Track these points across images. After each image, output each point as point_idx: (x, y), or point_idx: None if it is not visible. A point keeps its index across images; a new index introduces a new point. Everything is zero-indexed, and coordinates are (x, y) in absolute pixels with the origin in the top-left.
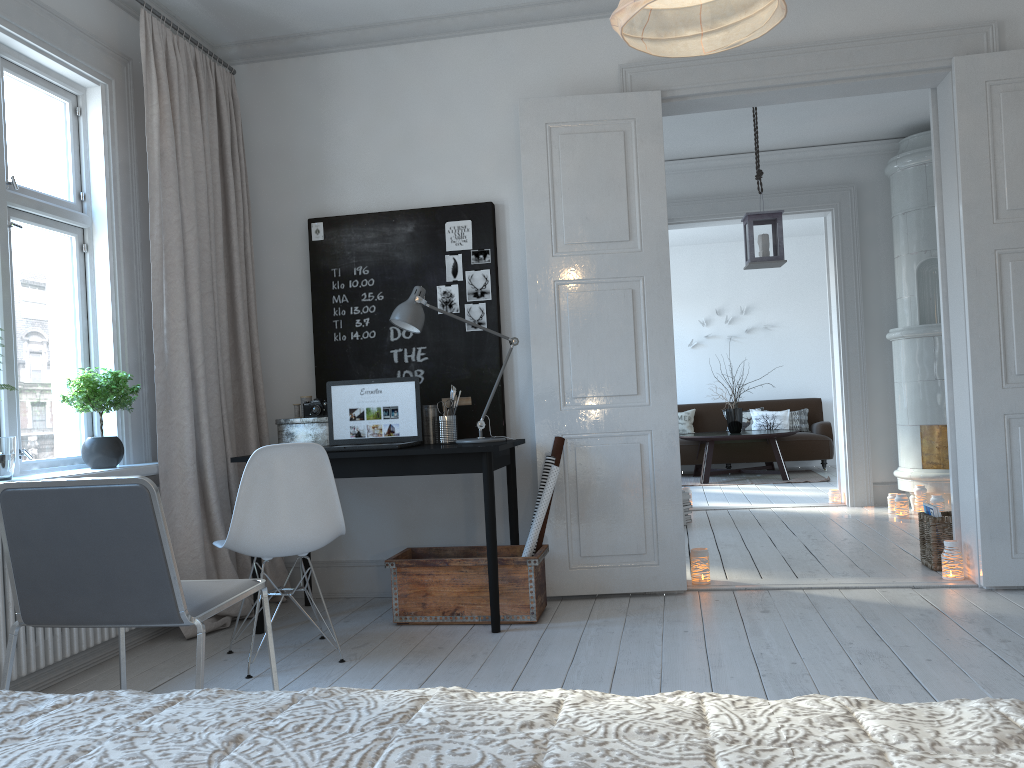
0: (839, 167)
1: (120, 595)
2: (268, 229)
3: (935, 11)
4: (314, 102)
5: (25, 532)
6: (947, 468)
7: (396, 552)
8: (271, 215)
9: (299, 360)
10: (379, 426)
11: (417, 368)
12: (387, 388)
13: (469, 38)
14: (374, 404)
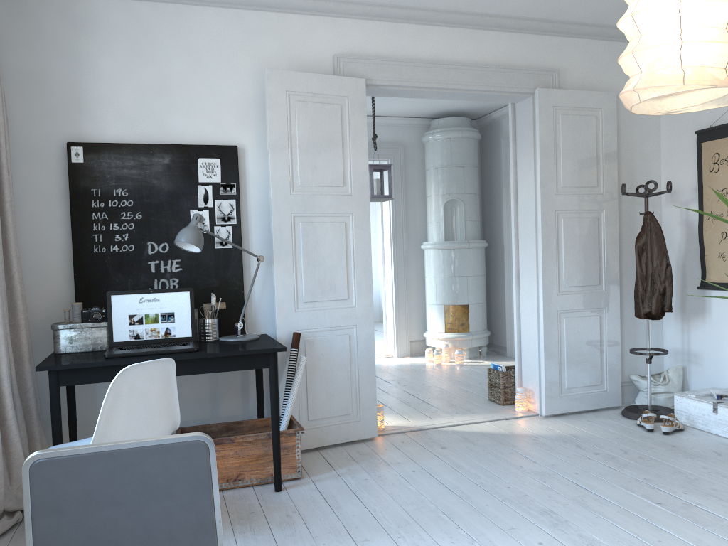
0: (392, 132)
1: (159, 545)
2: (21, 147)
3: (525, 56)
4: (71, 37)
5: (57, 500)
6: (460, 332)
7: None
8: (25, 134)
9: (55, 268)
10: (157, 329)
11: (172, 277)
12: (164, 297)
13: (217, 9)
14: (152, 311)
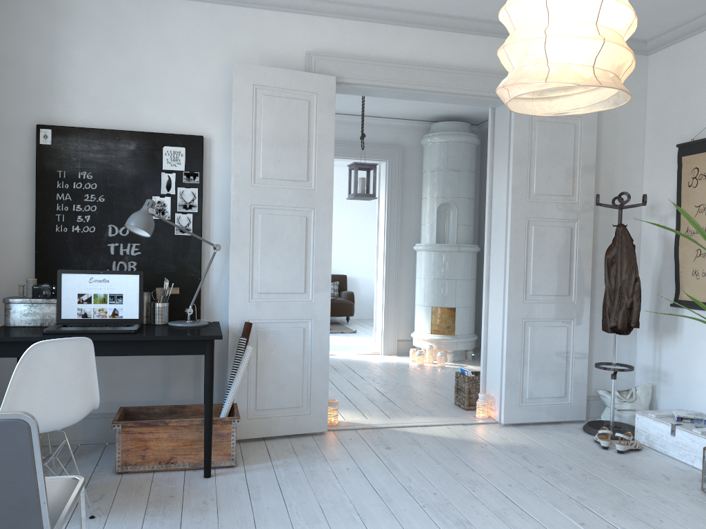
0: (393, 133)
1: None
2: None
3: None
4: (48, 24)
5: None
6: (445, 334)
7: (100, 407)
8: None
9: (18, 244)
10: (105, 309)
11: (131, 260)
12: (114, 279)
13: (192, 3)
14: (101, 291)
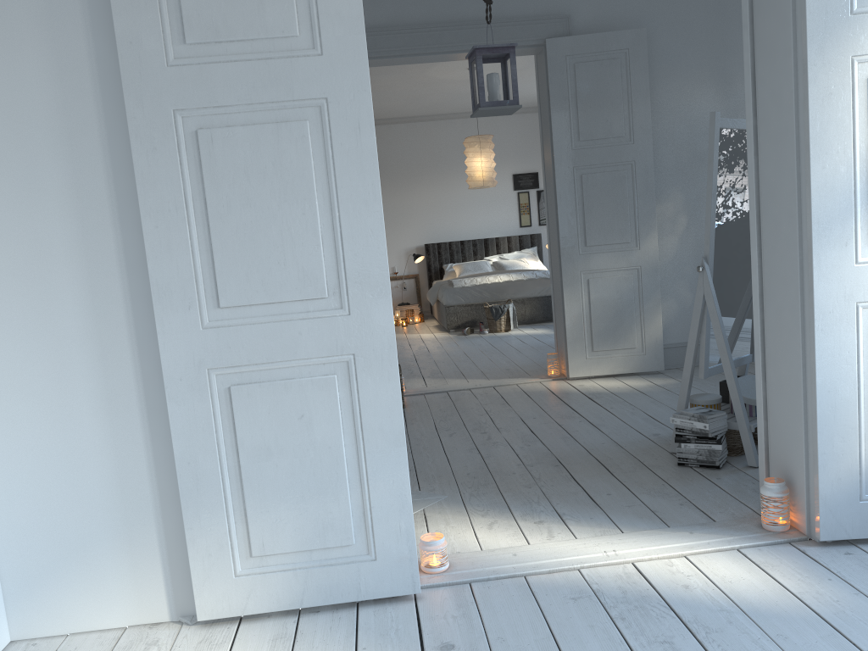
0: None
1: None
2: None
3: None
4: None
5: None
6: None
7: None
8: None
9: None
10: None
11: None
12: None
13: None
14: None
